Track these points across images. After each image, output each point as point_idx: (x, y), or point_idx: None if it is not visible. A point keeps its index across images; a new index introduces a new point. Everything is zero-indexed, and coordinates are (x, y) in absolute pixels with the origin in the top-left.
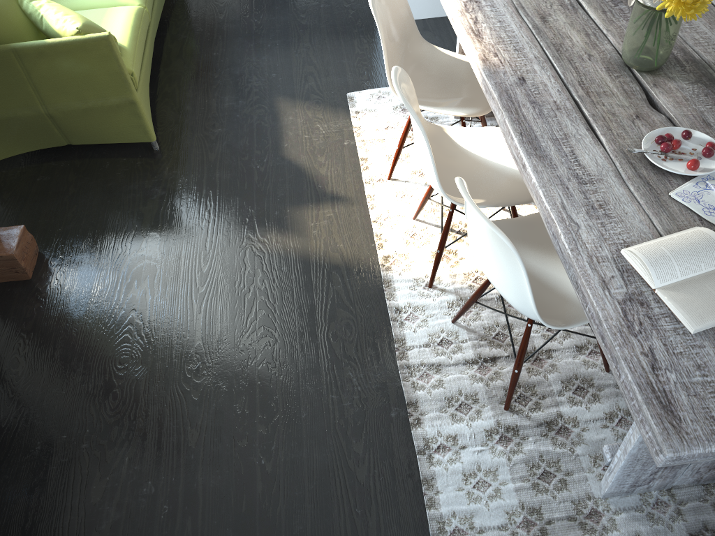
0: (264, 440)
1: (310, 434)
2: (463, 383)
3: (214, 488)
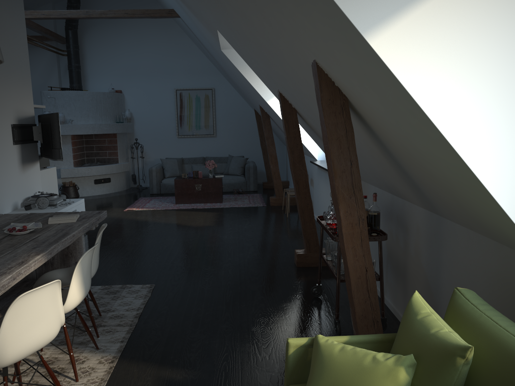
0: (199, 312)
1: (180, 313)
2: (111, 320)
3: (219, 305)
